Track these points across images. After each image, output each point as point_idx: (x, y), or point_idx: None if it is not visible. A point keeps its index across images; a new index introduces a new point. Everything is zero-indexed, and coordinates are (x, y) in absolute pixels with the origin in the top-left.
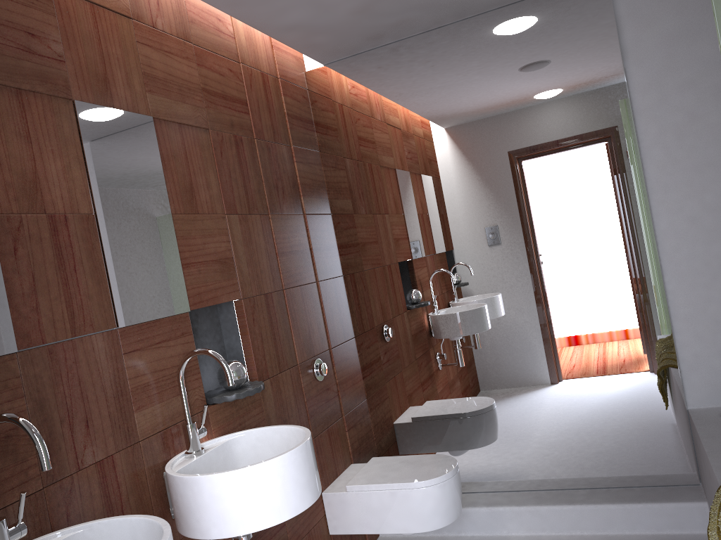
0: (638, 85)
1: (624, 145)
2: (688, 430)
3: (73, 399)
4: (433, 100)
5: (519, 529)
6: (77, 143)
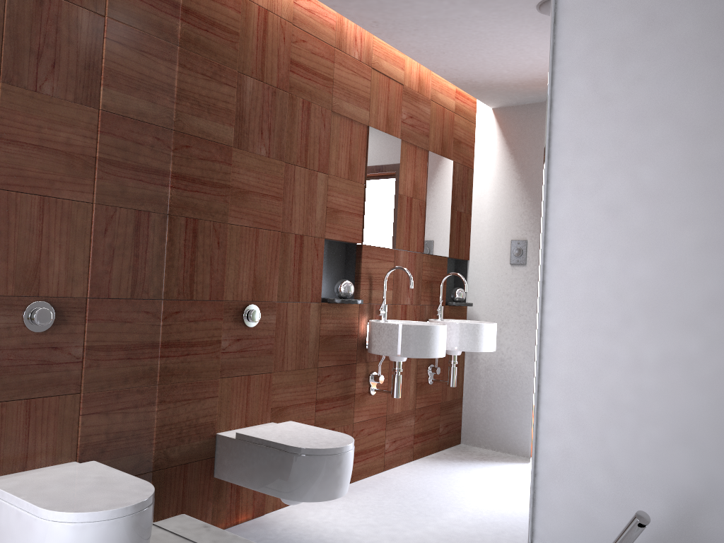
0: None
1: (528, 63)
2: None
3: None
4: None
5: None
6: None
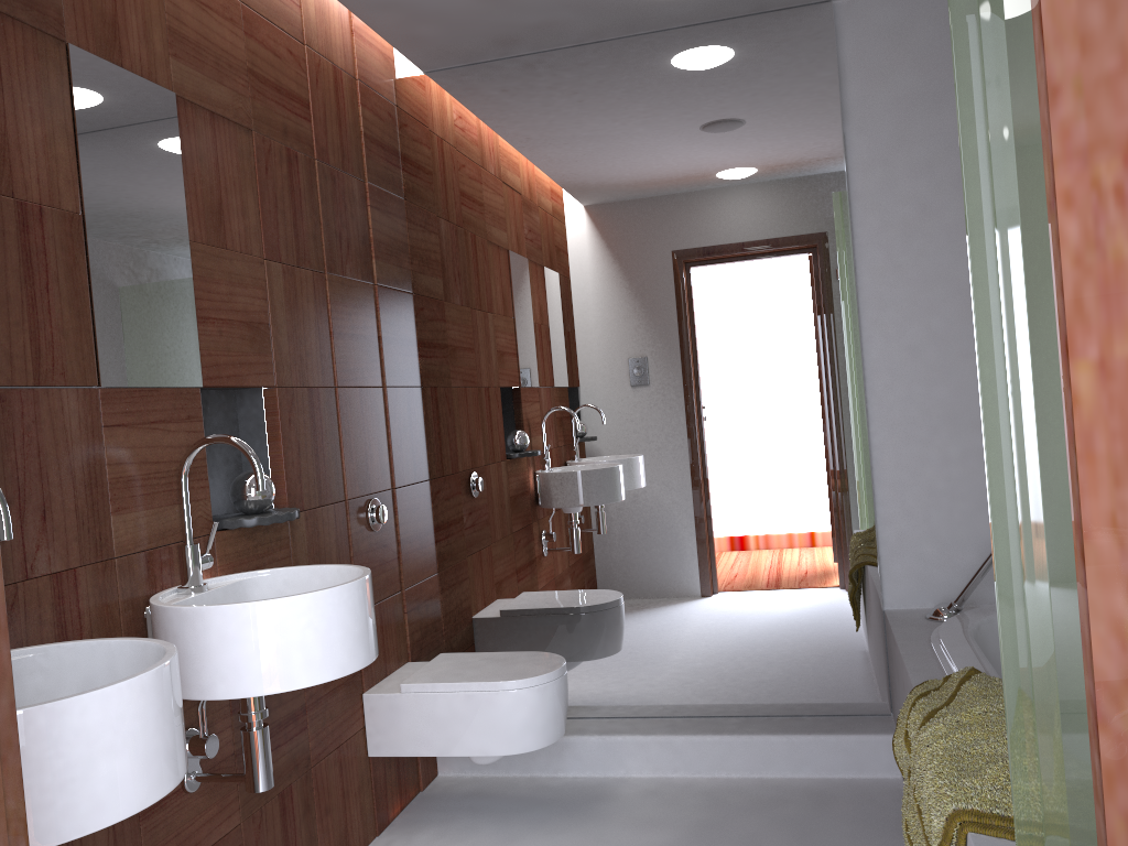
0: (860, 159)
1: (833, 238)
2: (883, 639)
3: (28, 475)
4: (579, 145)
5: (643, 769)
6: (66, 106)
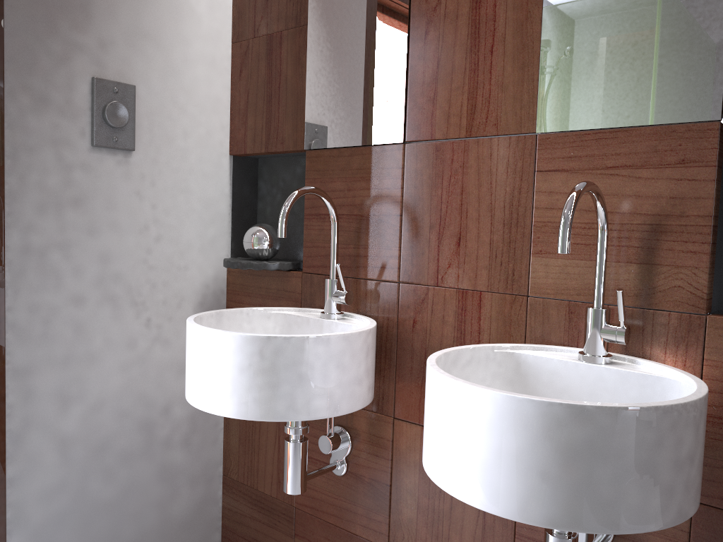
0: None
1: None
2: None
3: (449, 208)
4: None
5: None
6: None
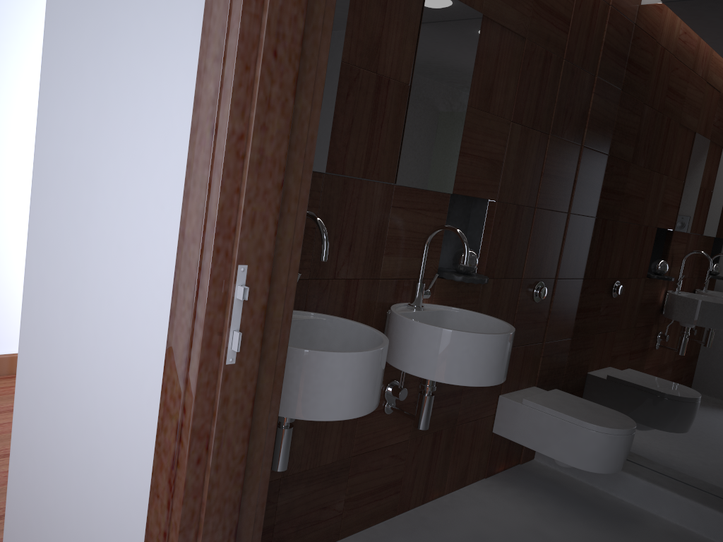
0: None
1: None
2: None
3: (347, 225)
4: None
5: (672, 516)
6: (417, 21)
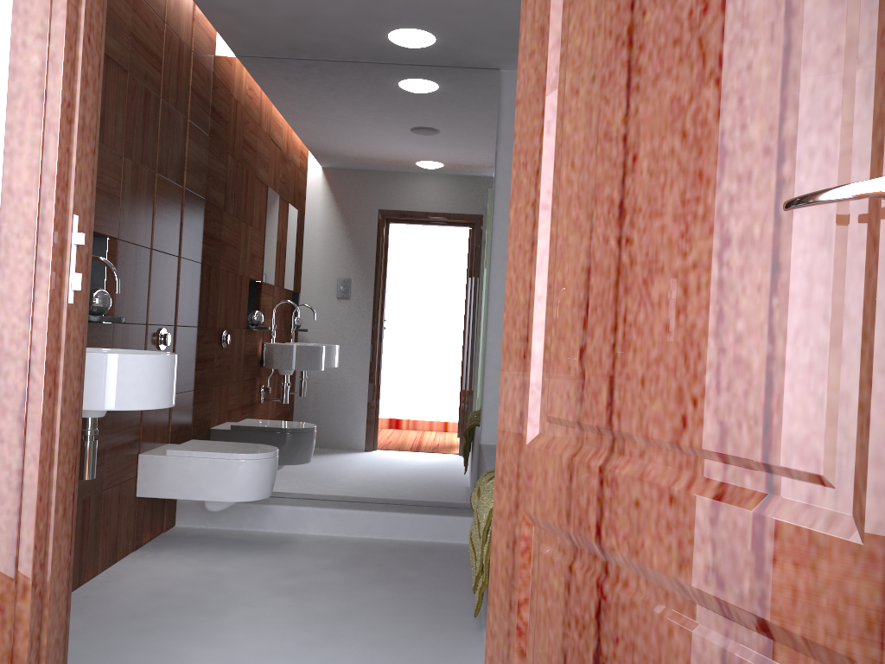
0: (503, 167)
1: (482, 212)
2: (477, 461)
3: None
4: (333, 124)
5: (317, 529)
6: None
